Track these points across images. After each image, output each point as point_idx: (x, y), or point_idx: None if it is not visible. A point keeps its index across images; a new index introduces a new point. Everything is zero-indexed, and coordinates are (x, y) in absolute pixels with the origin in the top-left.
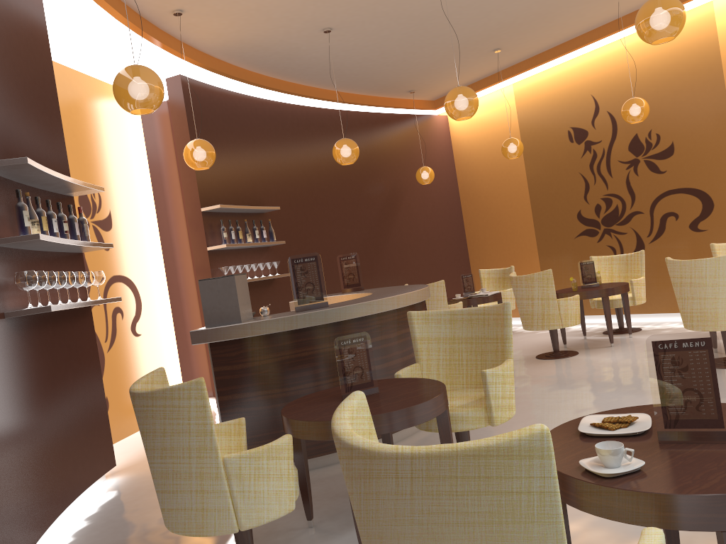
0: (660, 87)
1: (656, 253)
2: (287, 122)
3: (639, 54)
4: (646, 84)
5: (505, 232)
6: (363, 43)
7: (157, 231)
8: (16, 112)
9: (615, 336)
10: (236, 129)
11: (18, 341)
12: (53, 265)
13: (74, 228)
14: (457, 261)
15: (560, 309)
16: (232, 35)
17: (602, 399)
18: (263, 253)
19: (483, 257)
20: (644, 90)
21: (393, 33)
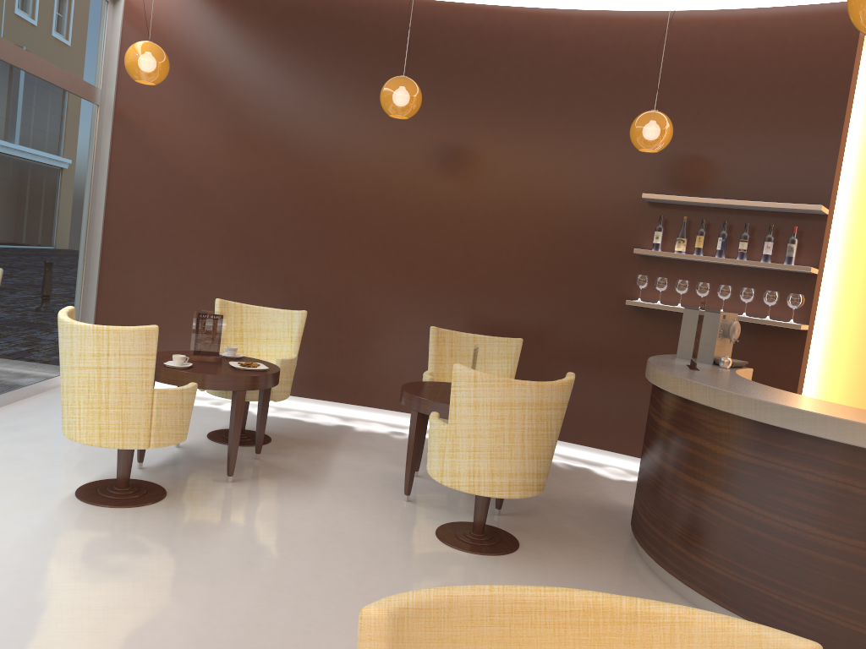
0: None
1: None
2: None
3: None
4: None
5: None
6: None
7: None
8: (743, 144)
9: None
10: None
11: (646, 324)
12: (747, 279)
13: (763, 247)
14: None
15: None
16: None
17: None
18: None
19: None
20: None
21: None
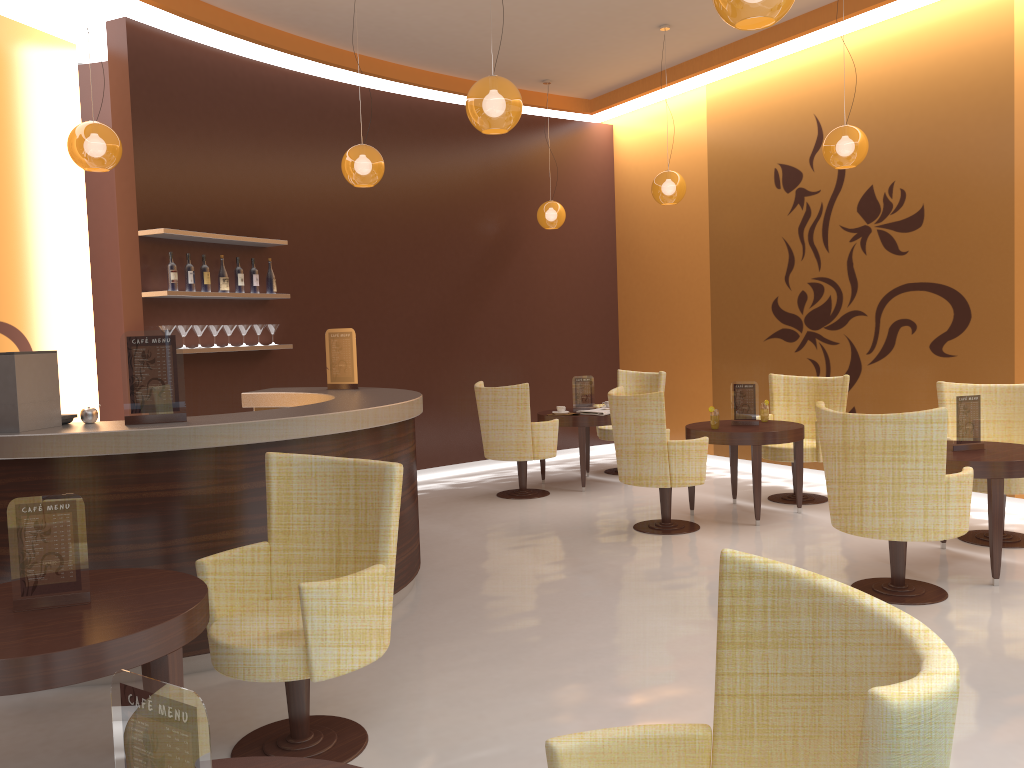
0: (916, 113)
1: (876, 381)
2: (329, 111)
3: (891, 56)
4: (896, 106)
5: (670, 317)
6: None
7: (87, 259)
8: None
9: (778, 507)
10: (229, 114)
11: None
12: None
13: None
14: (599, 351)
15: (670, 458)
16: None
17: (644, 627)
18: (255, 310)
19: (637, 350)
20: (891, 115)
21: None
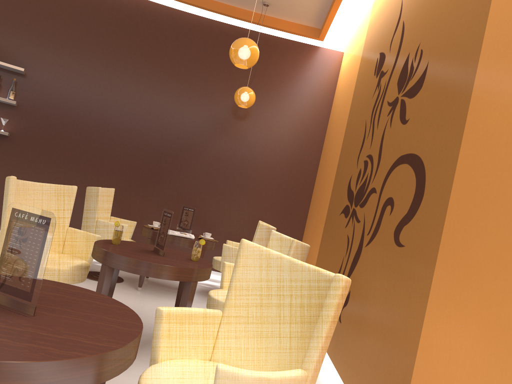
0: None
1: (364, 266)
2: (103, 5)
3: None
4: None
5: (322, 193)
6: None
7: None
8: None
9: None
10: None
11: None
12: None
13: None
14: (288, 213)
15: None
16: None
17: None
18: (1, 109)
19: (310, 219)
20: None
21: None
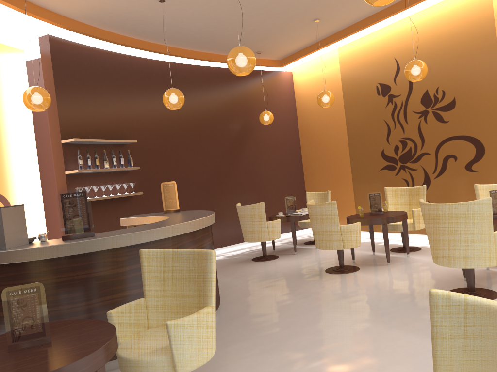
0: (446, 52)
1: (438, 187)
2: (153, 74)
3: (431, 25)
4: (435, 49)
5: (329, 163)
6: (199, 12)
7: (36, 157)
8: None
9: (397, 254)
10: (103, 79)
11: None
12: None
13: None
14: (294, 183)
15: (342, 234)
16: (83, 3)
17: (344, 325)
18: (122, 176)
19: (314, 181)
20: (434, 54)
21: (221, 4)
